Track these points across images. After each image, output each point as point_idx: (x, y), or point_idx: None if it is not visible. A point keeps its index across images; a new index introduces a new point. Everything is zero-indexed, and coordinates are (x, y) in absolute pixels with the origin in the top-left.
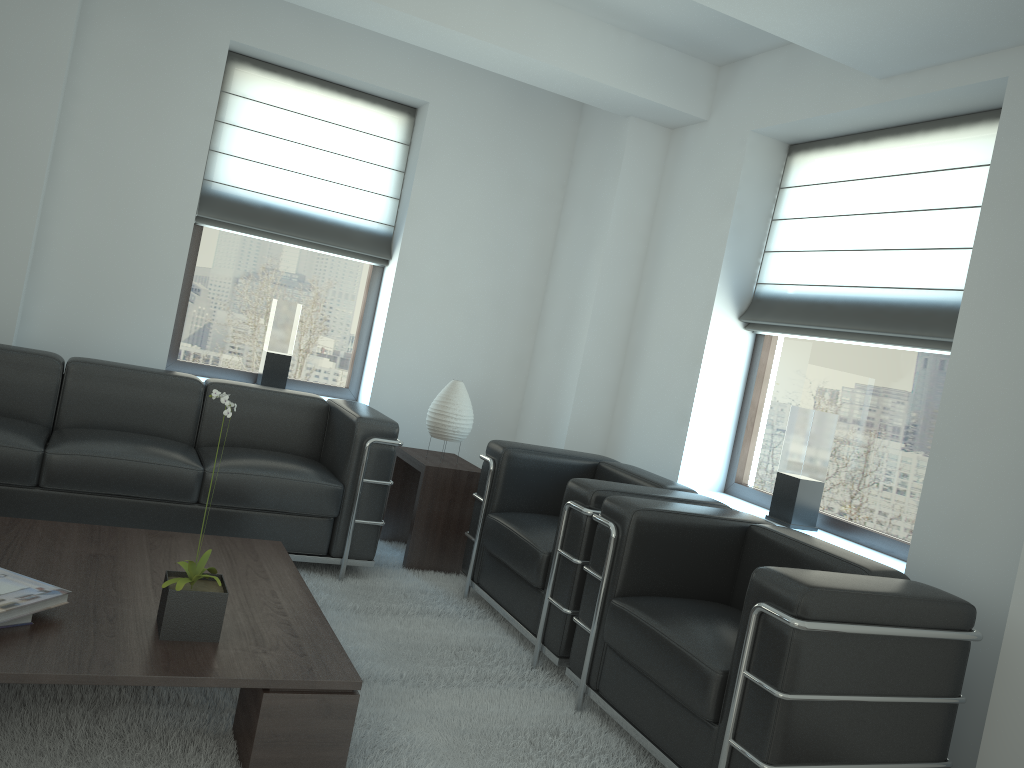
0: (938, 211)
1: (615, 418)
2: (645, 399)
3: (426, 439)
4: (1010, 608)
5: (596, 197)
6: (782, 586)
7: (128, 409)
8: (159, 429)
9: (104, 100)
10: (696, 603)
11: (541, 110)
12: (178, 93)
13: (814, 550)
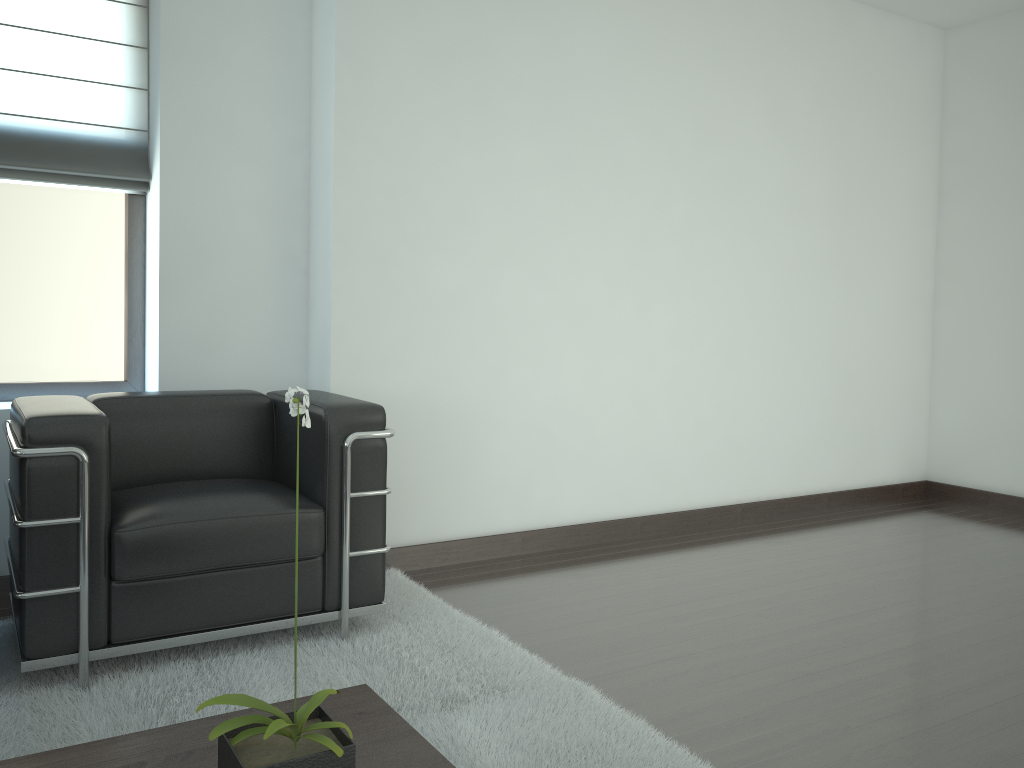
0: (39, 33)
1: None
2: None
3: None
4: (331, 385)
5: None
6: (366, 412)
7: None
8: None
9: None
10: (165, 490)
11: None
12: None
13: (200, 397)
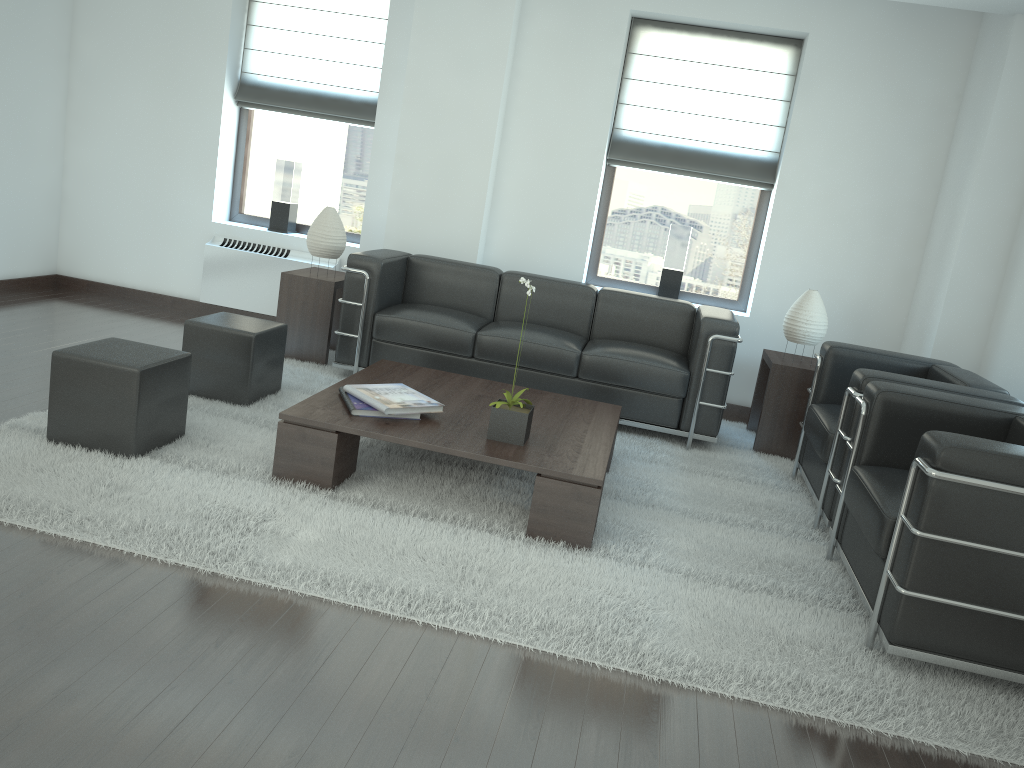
0: None
1: (991, 330)
2: (1015, 310)
3: (804, 347)
4: None
5: (981, 104)
6: (932, 443)
7: (541, 309)
8: (563, 324)
9: (537, 75)
10: None
11: (933, 21)
12: (590, 61)
13: None
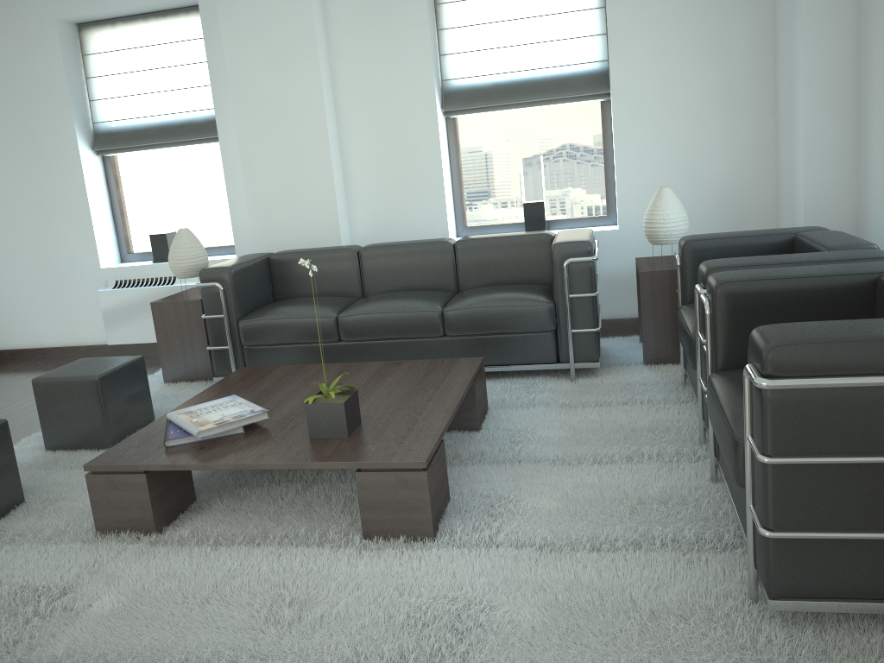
0: None
1: (860, 181)
2: (877, 153)
3: None
4: None
5: None
6: (757, 345)
7: (405, 274)
8: (429, 284)
9: (353, 50)
10: None
11: None
12: (398, 22)
13: None
